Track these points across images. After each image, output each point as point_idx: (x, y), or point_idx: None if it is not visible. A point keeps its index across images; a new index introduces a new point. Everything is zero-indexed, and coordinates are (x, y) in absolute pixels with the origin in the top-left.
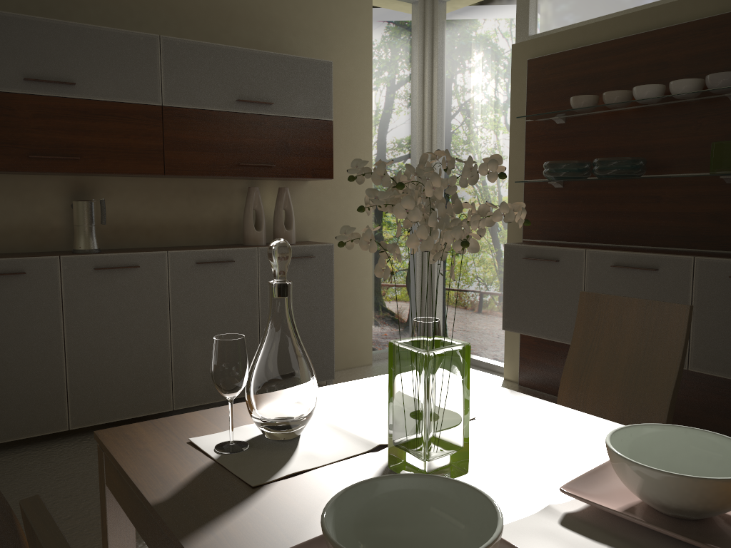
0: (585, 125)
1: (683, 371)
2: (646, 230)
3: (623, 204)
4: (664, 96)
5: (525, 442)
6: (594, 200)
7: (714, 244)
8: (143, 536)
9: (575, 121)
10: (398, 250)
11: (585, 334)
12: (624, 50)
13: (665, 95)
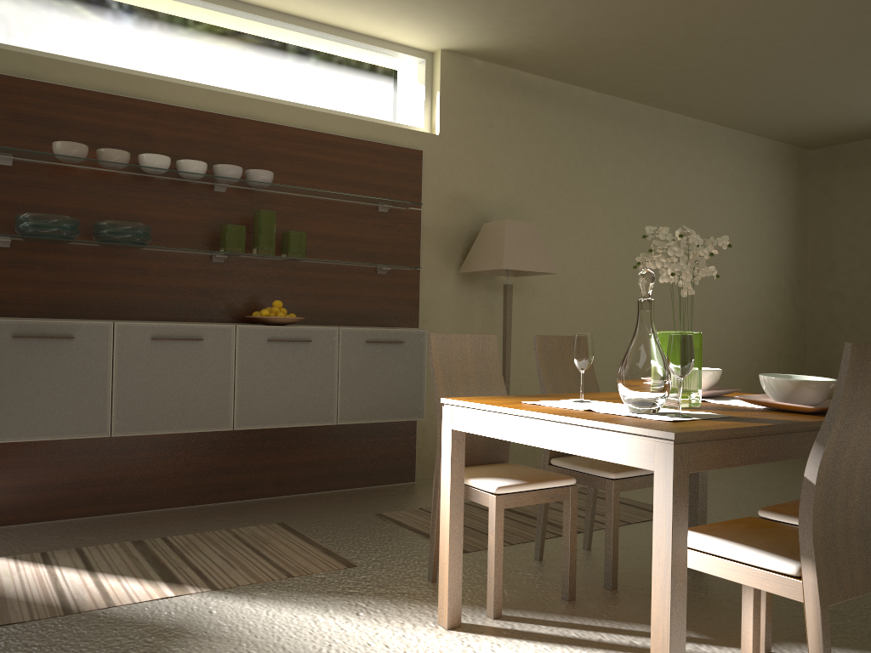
0: (46, 176)
1: (177, 443)
2: (132, 303)
3: (102, 274)
4: (189, 172)
5: (617, 399)
6: (61, 268)
7: (203, 316)
8: (757, 460)
9: (28, 167)
10: (682, 279)
11: (442, 364)
12: (99, 106)
13: (190, 172)
